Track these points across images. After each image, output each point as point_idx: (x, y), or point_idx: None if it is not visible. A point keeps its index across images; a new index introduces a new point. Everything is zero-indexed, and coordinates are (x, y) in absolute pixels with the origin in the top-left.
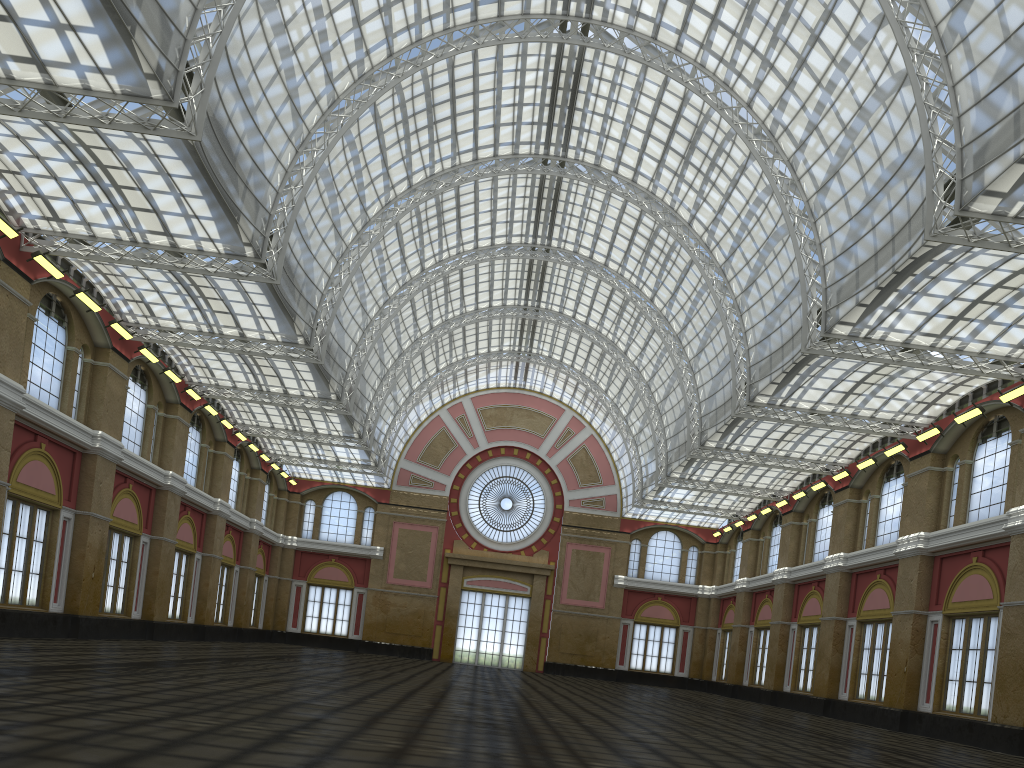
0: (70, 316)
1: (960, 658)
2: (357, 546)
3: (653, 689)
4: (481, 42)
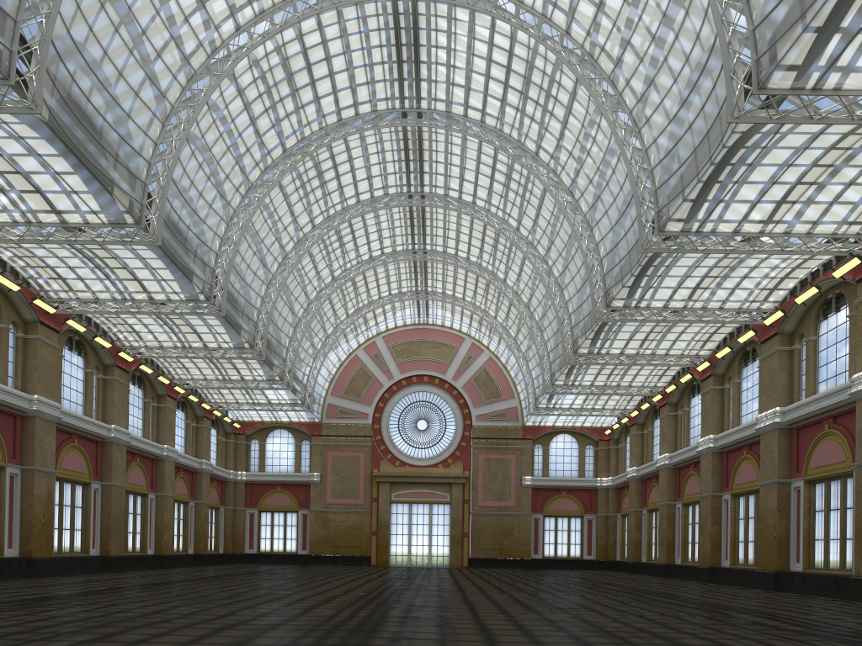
0: None
1: (823, 519)
2: (297, 474)
3: (562, 573)
4: (319, 7)
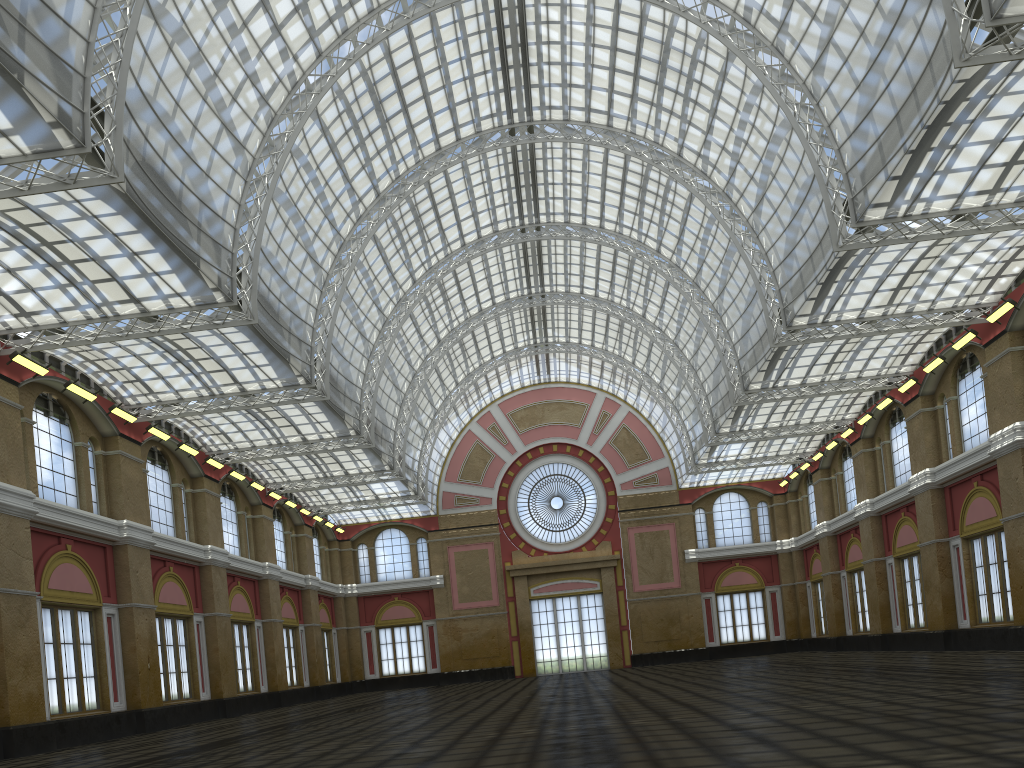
0: (70, 412)
1: None
2: (416, 579)
3: (750, 660)
4: (411, 15)
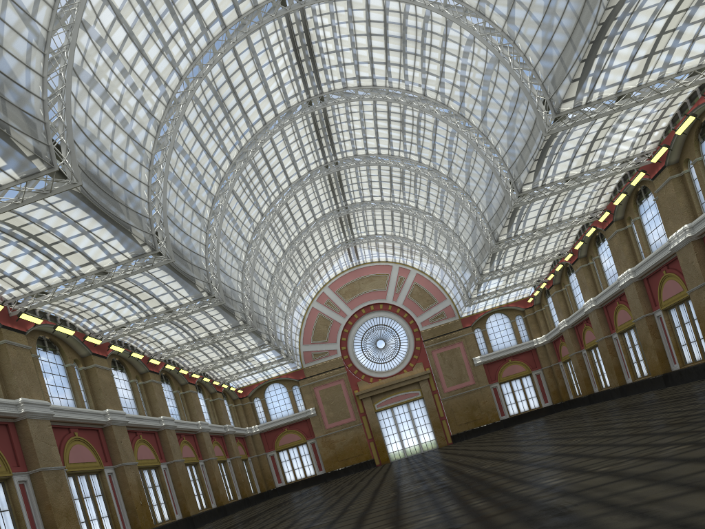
0: (59, 345)
1: None
2: (297, 414)
3: (533, 422)
4: (235, 40)
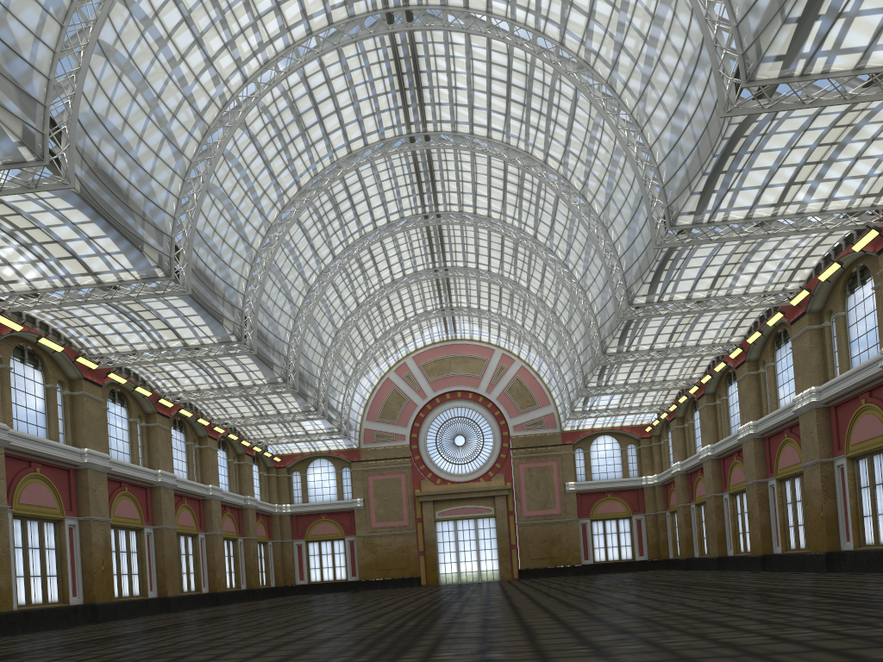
0: (42, 359)
1: (869, 494)
2: (341, 502)
3: (613, 576)
4: (320, 50)
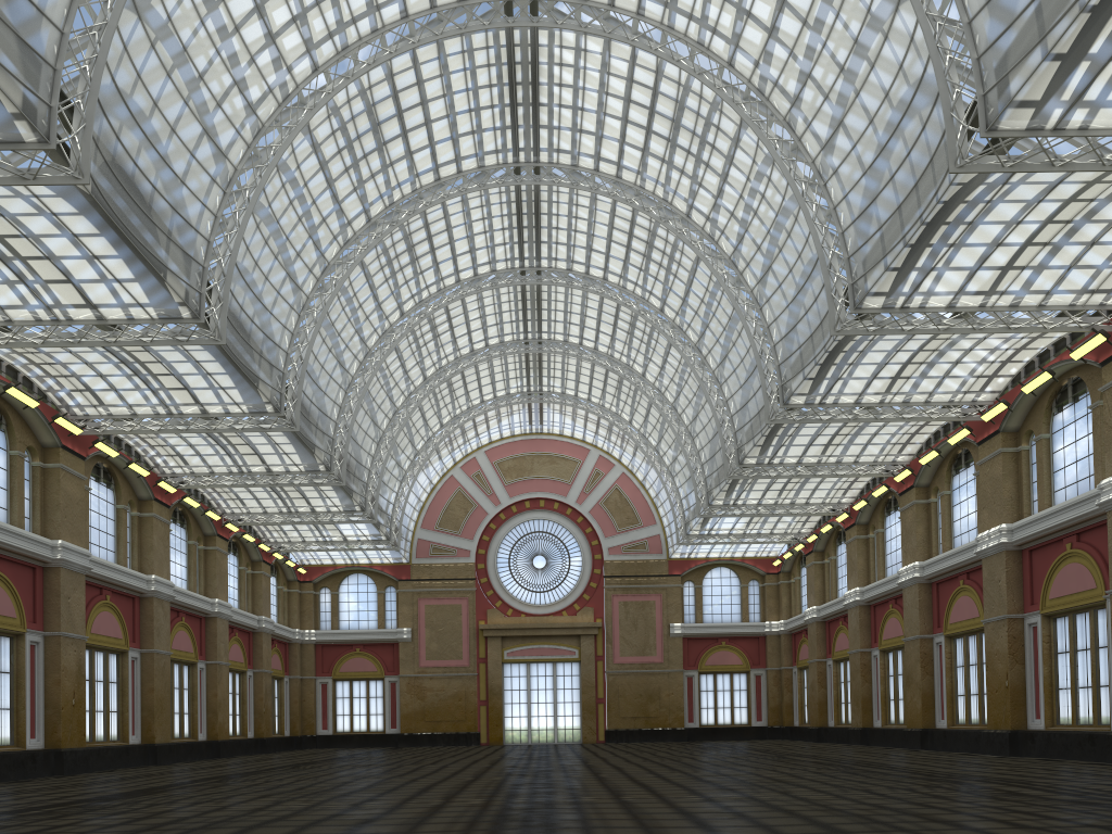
0: (8, 417)
1: (1068, 662)
2: (382, 631)
3: (728, 744)
4: (417, 40)
